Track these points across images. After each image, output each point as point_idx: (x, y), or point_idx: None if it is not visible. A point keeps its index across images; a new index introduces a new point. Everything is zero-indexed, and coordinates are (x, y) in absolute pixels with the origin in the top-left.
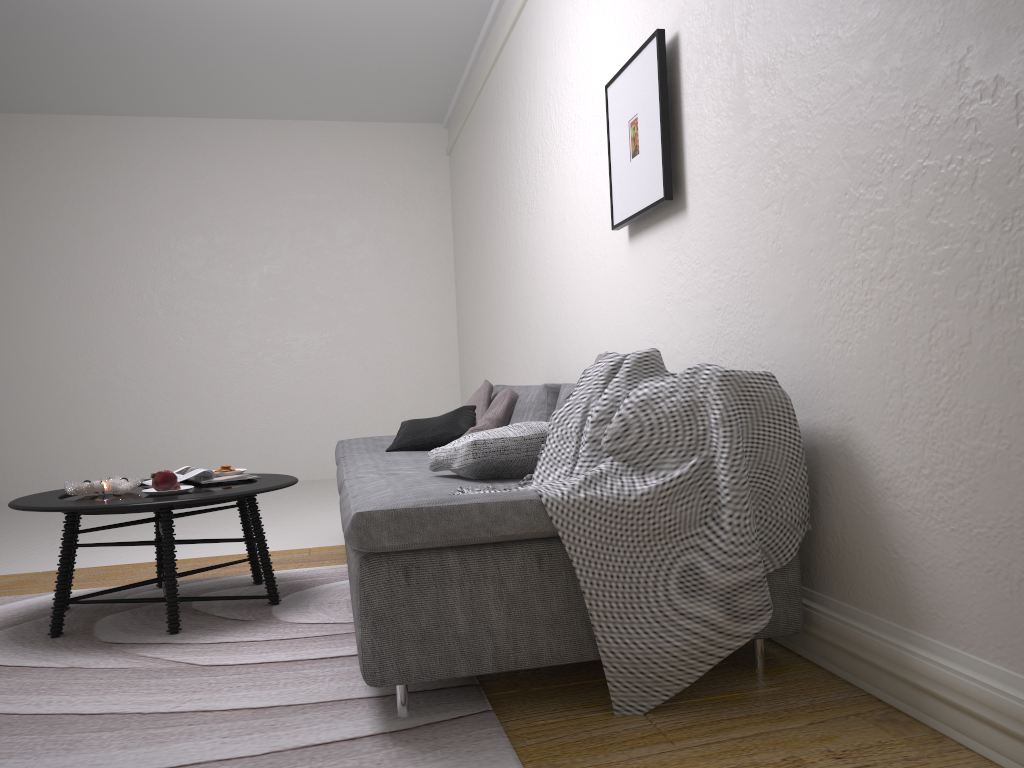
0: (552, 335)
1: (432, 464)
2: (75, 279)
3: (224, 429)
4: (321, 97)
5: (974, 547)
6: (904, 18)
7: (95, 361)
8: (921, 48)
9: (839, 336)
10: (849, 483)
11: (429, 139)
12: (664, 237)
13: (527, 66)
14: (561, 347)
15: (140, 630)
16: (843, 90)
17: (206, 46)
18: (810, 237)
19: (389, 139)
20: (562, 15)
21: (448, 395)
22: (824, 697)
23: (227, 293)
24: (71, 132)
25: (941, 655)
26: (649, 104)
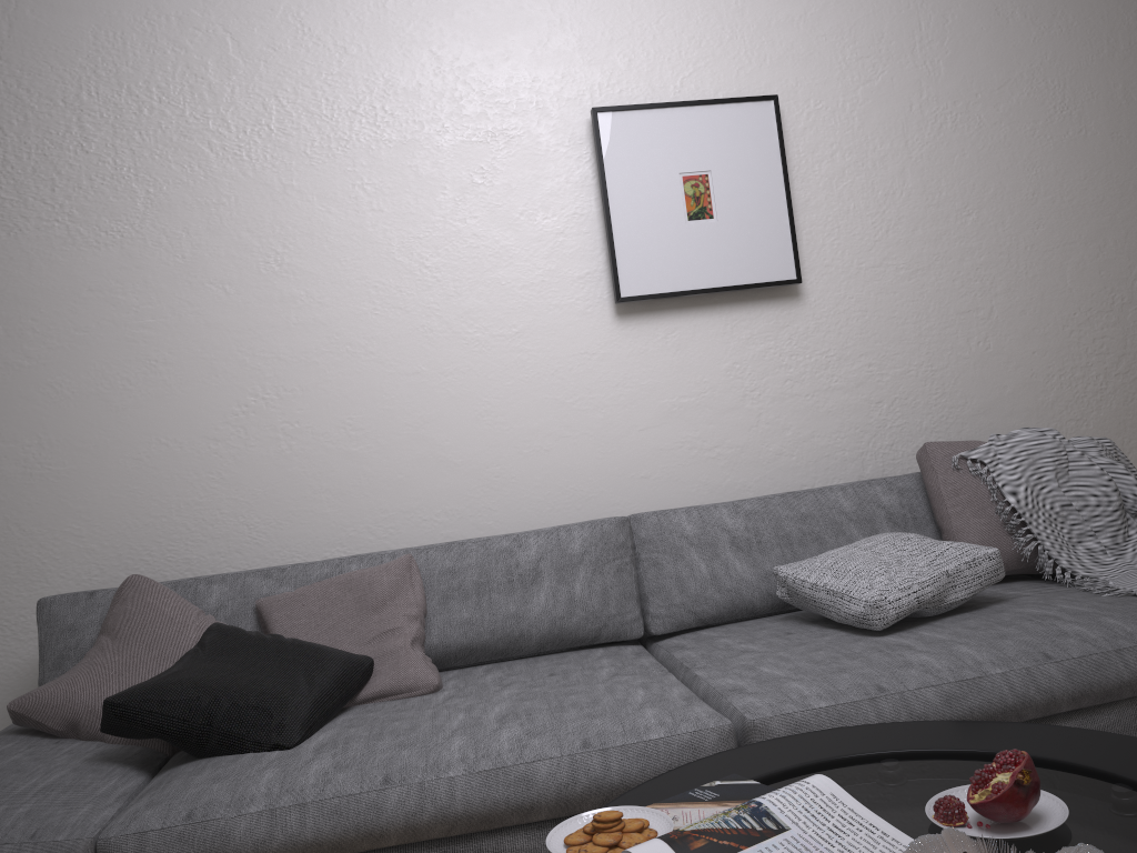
0: (170, 477)
1: (904, 613)
2: None
3: None
4: None
5: None
6: (1126, 212)
7: None
8: None
9: (1072, 415)
10: None
11: None
12: (739, 323)
13: None
14: (241, 494)
15: None
16: (1067, 240)
17: None
18: (1032, 341)
19: None
20: None
21: None
22: None
23: None
24: None
25: None
26: (752, 169)
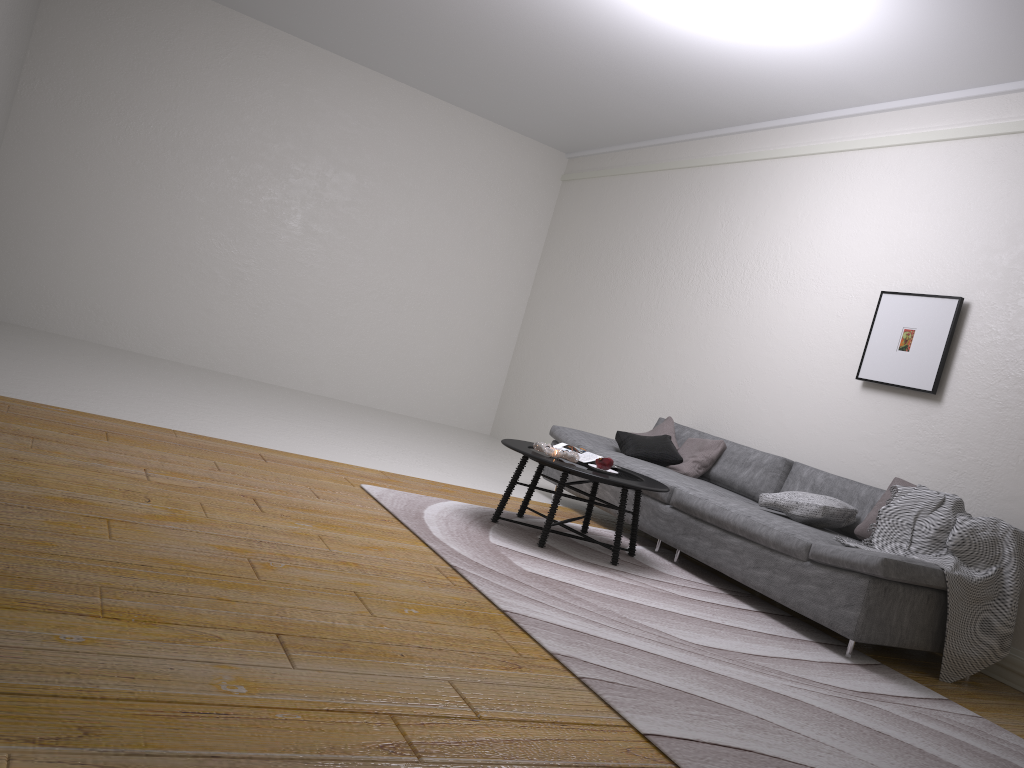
0: (717, 399)
1: (767, 503)
2: (242, 175)
3: (320, 344)
4: (506, 108)
5: None
6: None
7: (235, 252)
8: None
9: None
10: None
11: (552, 162)
12: (907, 406)
13: (750, 202)
14: (729, 412)
15: (586, 556)
16: None
17: (478, 58)
18: None
19: (523, 151)
20: (822, 203)
21: (498, 372)
22: (1014, 693)
23: (360, 231)
24: (280, 47)
25: None
26: (934, 332)
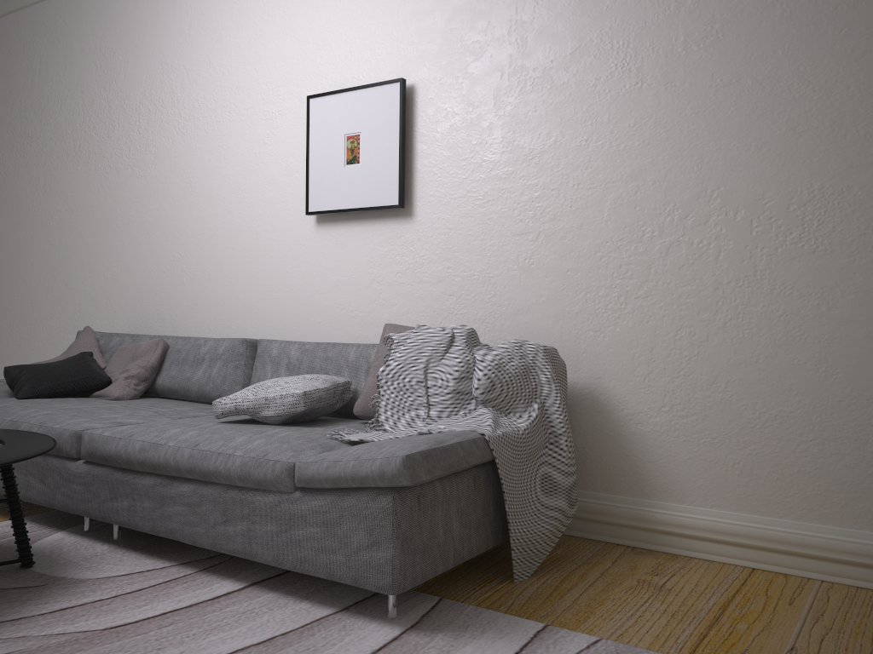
0: (150, 287)
1: (226, 412)
2: None
3: None
4: None
5: (701, 449)
6: (669, 155)
7: None
8: (682, 175)
9: (592, 327)
10: (594, 416)
11: None
12: (376, 232)
13: (123, 28)
14: (170, 300)
15: None
16: (610, 180)
17: None
18: (567, 262)
19: None
20: (209, 6)
21: None
22: (592, 548)
23: None
24: None
25: (672, 510)
26: (382, 130)
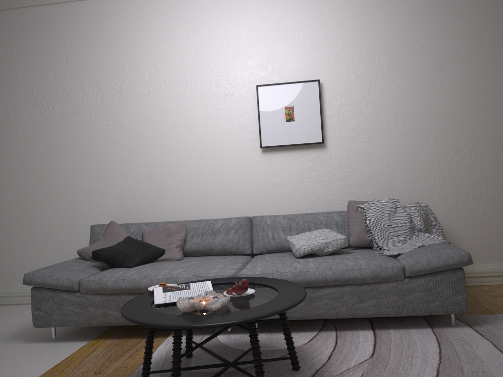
0: (130, 194)
1: (306, 252)
2: None
3: None
4: None
5: (481, 240)
6: (457, 119)
7: None
8: (464, 128)
9: (428, 194)
10: None
11: None
12: (303, 155)
13: (91, 35)
14: (148, 200)
15: None
16: (431, 129)
17: None
18: (413, 166)
19: None
20: (169, 29)
21: None
22: None
23: None
24: None
25: (472, 267)
26: (309, 105)
